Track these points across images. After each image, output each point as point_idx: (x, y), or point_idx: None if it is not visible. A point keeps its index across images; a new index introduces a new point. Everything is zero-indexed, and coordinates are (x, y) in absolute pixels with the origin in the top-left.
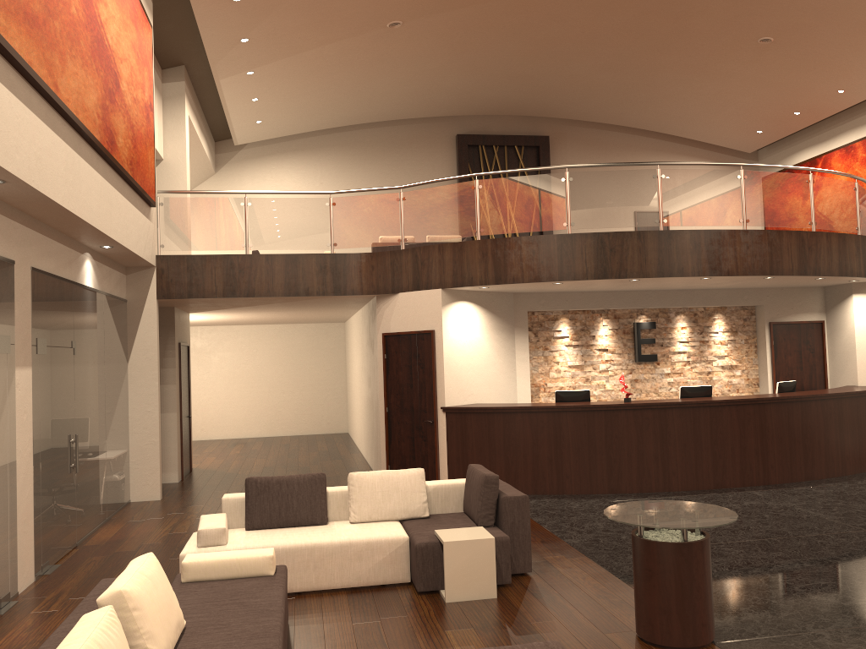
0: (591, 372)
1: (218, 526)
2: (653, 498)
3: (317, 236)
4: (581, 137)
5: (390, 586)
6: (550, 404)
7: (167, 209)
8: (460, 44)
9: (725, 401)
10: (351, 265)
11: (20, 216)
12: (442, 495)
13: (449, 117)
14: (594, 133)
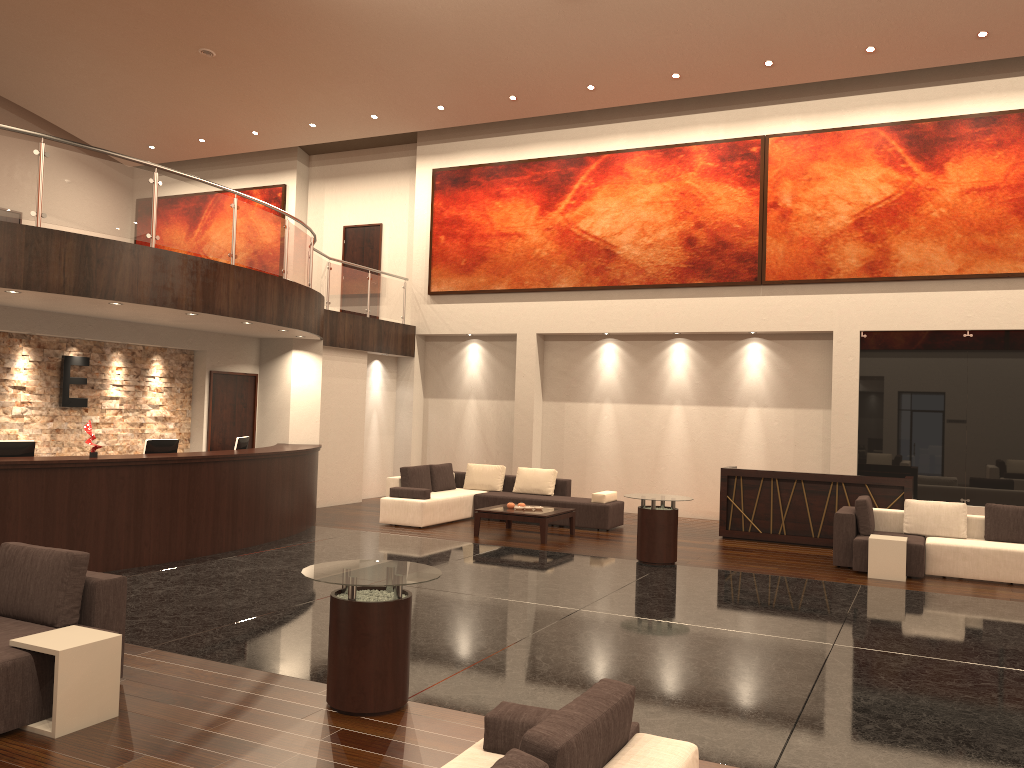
0: (1, 417)
1: None
2: (131, 575)
3: None
4: None
5: None
6: None
7: None
8: None
9: (206, 458)
10: None
11: None
12: None
13: None
14: None
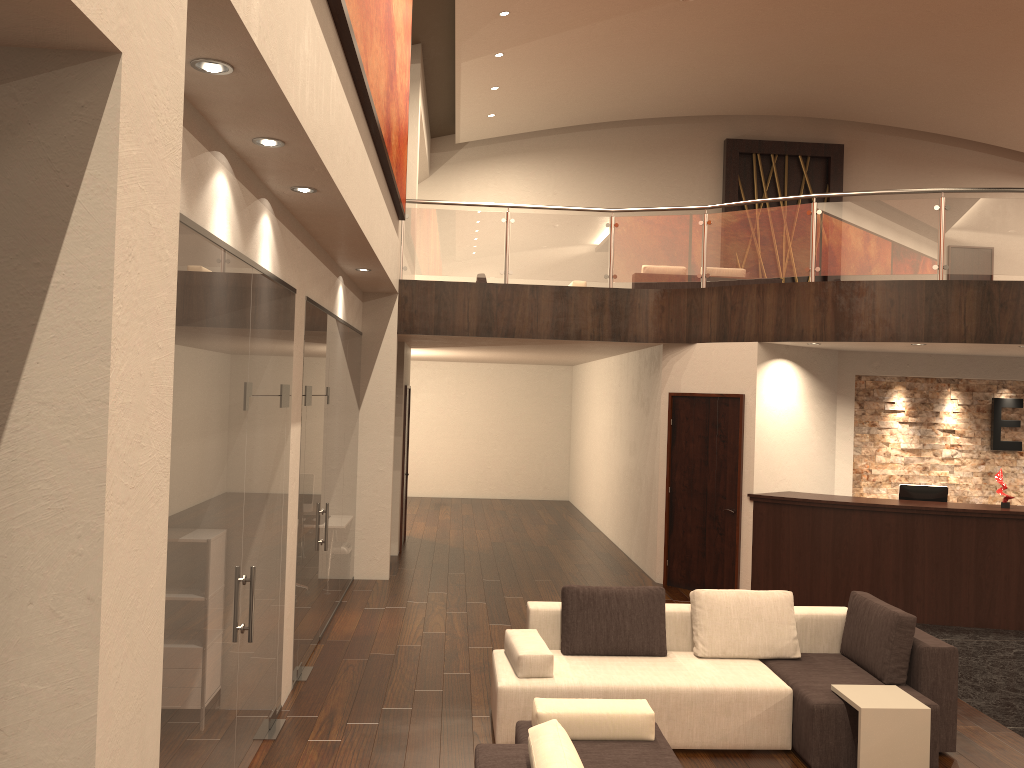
0: (931, 459)
1: (544, 652)
2: None
3: (593, 264)
4: (885, 147)
5: (763, 753)
6: (896, 502)
7: (412, 222)
8: (763, 24)
9: None
10: (635, 304)
11: (301, 232)
12: (812, 629)
13: (717, 116)
14: (901, 143)
